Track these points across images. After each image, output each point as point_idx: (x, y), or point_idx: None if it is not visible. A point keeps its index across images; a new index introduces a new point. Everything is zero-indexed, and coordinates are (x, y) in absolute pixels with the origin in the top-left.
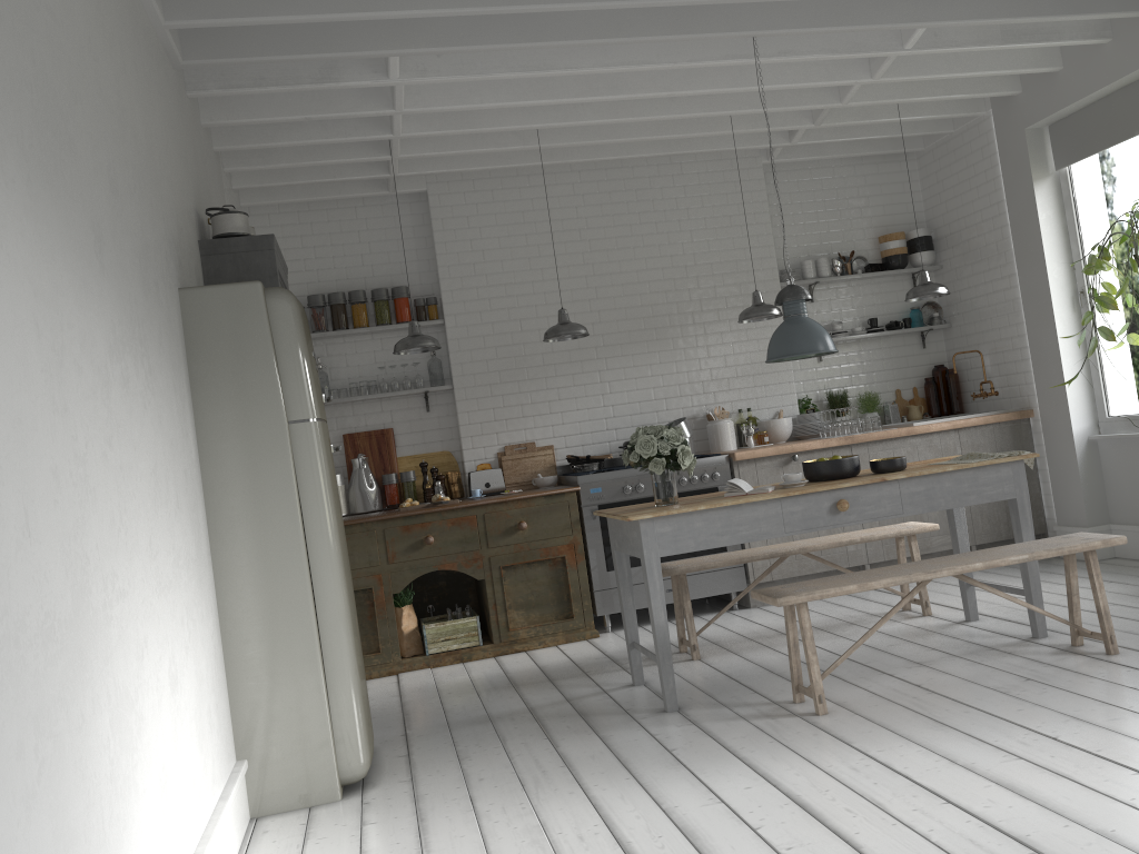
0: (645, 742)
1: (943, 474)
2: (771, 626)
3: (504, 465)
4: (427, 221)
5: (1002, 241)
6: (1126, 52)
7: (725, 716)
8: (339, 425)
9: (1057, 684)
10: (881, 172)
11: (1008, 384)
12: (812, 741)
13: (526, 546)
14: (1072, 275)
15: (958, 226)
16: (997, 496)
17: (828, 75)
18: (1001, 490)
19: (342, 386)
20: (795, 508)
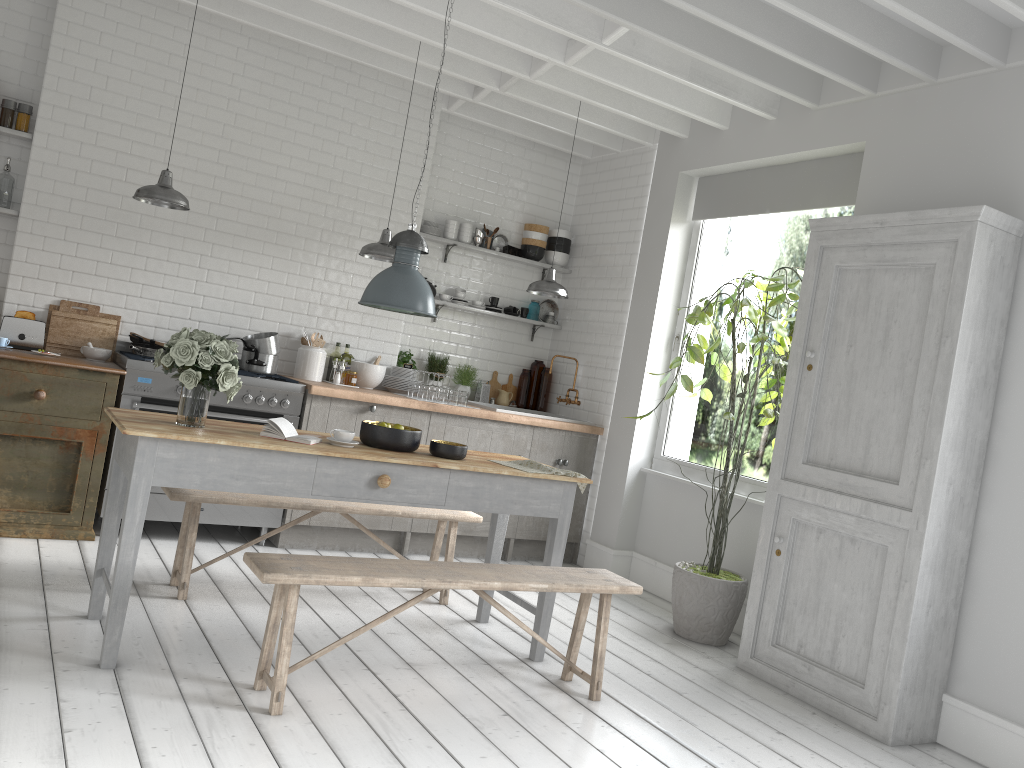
0: (42, 710)
1: (498, 476)
2: None
3: (53, 320)
4: (52, 19)
5: (628, 267)
6: (783, 135)
7: (164, 691)
8: None
9: (531, 728)
10: (547, 165)
11: (591, 398)
12: (243, 753)
13: (38, 419)
14: (675, 319)
15: (596, 240)
16: (541, 512)
17: (525, 40)
18: (547, 507)
19: None
20: (332, 471)
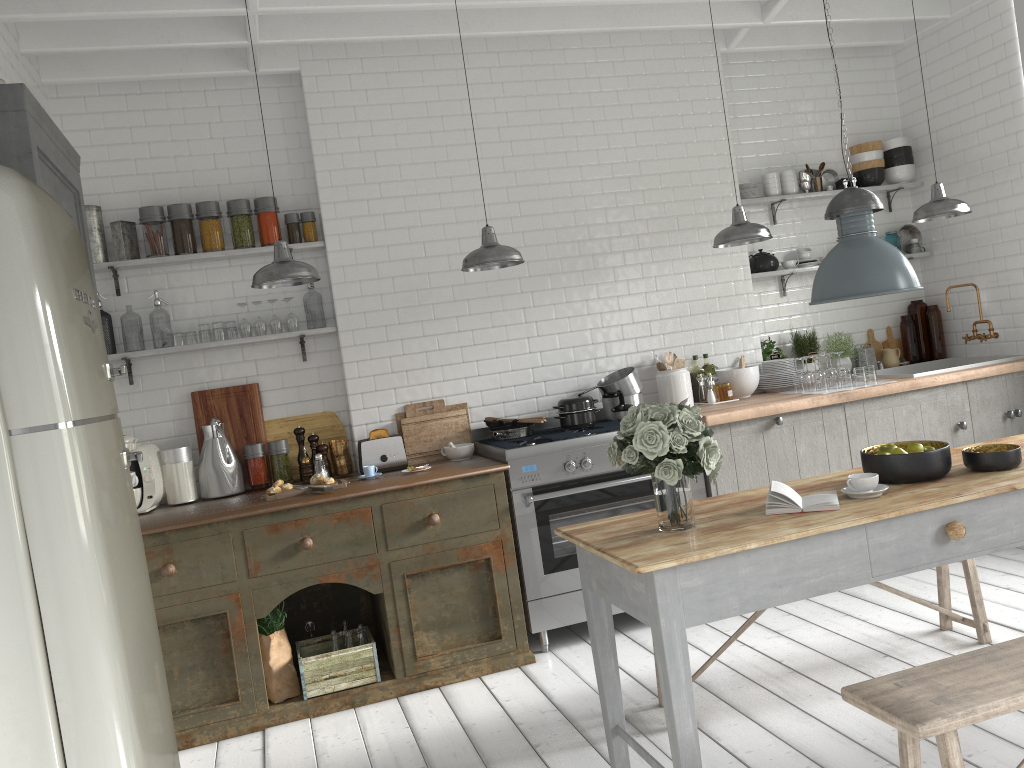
0: None
1: None
2: (769, 653)
3: (405, 430)
4: (301, 113)
5: (1017, 150)
6: None
7: None
8: (186, 380)
9: None
10: (853, 70)
11: (1014, 324)
12: None
13: (439, 546)
14: None
15: (949, 133)
16: None
17: None
18: None
19: (189, 328)
20: (887, 538)
